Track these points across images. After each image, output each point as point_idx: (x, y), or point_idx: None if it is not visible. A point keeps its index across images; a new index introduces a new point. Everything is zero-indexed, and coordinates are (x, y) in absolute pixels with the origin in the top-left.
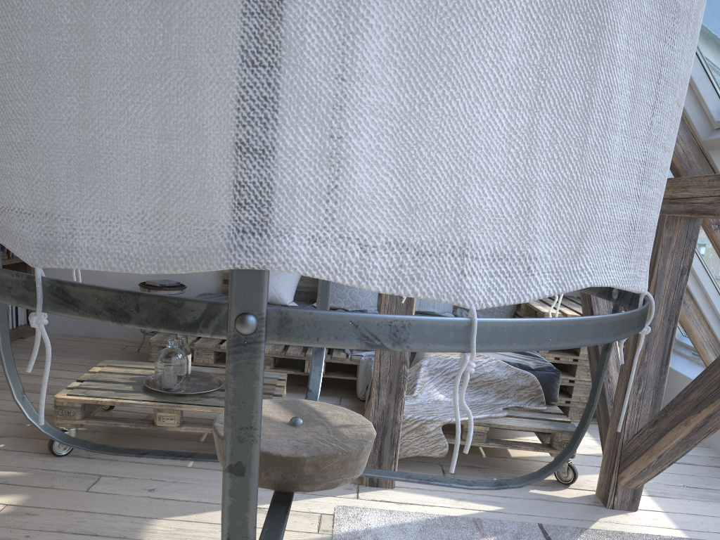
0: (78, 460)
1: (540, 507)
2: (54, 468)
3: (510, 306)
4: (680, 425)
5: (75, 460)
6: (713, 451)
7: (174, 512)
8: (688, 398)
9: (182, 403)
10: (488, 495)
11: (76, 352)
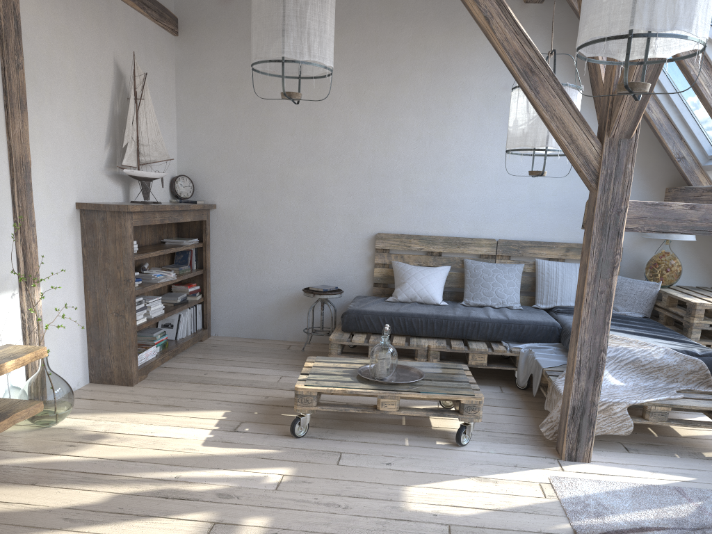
0: (314, 441)
1: None
2: (300, 447)
3: (650, 298)
4: None
5: (312, 440)
6: None
7: (417, 481)
8: None
9: (401, 391)
10: (676, 468)
11: (252, 352)
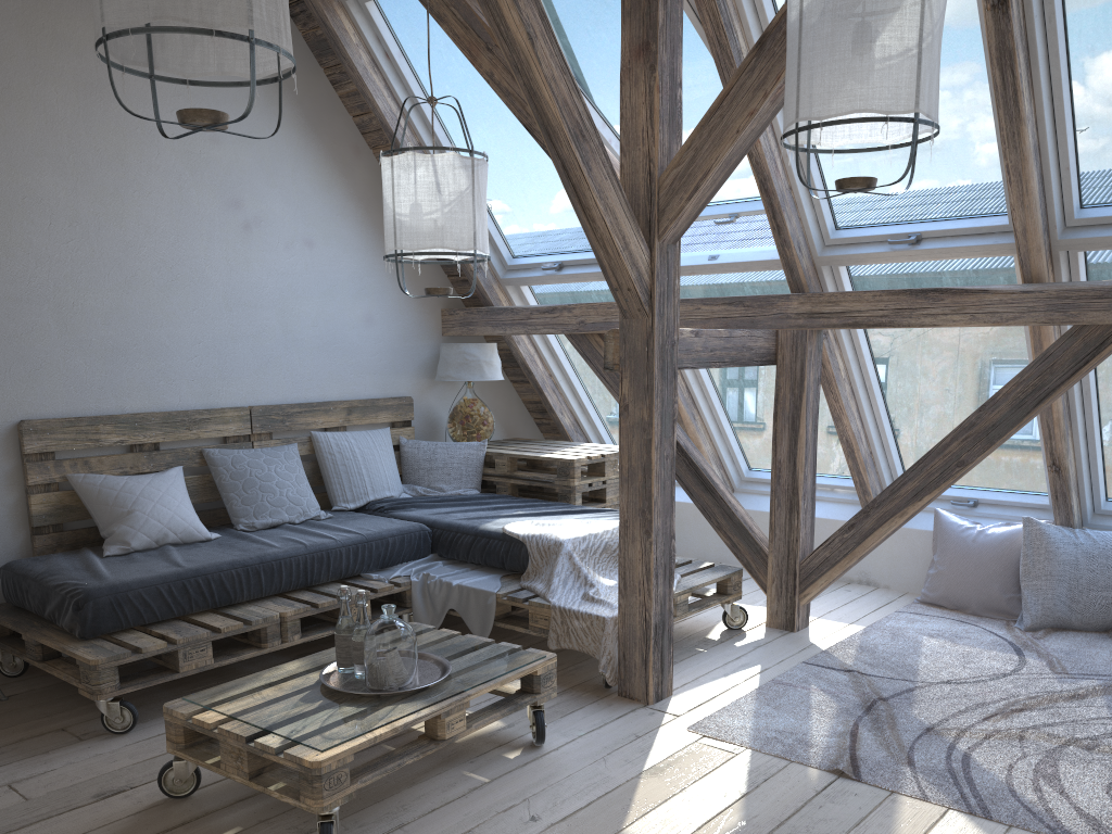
0: None
1: (770, 652)
2: None
3: (479, 465)
4: (893, 519)
5: None
6: (729, 564)
7: (614, 817)
8: (899, 492)
9: (464, 691)
10: (729, 662)
11: None
